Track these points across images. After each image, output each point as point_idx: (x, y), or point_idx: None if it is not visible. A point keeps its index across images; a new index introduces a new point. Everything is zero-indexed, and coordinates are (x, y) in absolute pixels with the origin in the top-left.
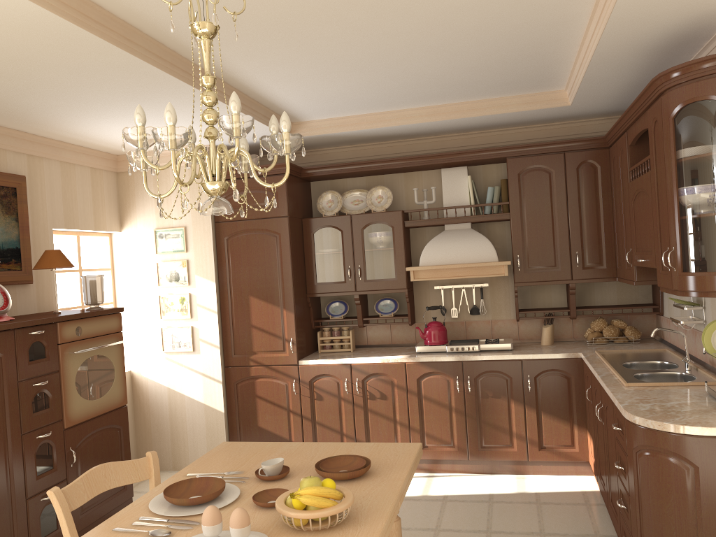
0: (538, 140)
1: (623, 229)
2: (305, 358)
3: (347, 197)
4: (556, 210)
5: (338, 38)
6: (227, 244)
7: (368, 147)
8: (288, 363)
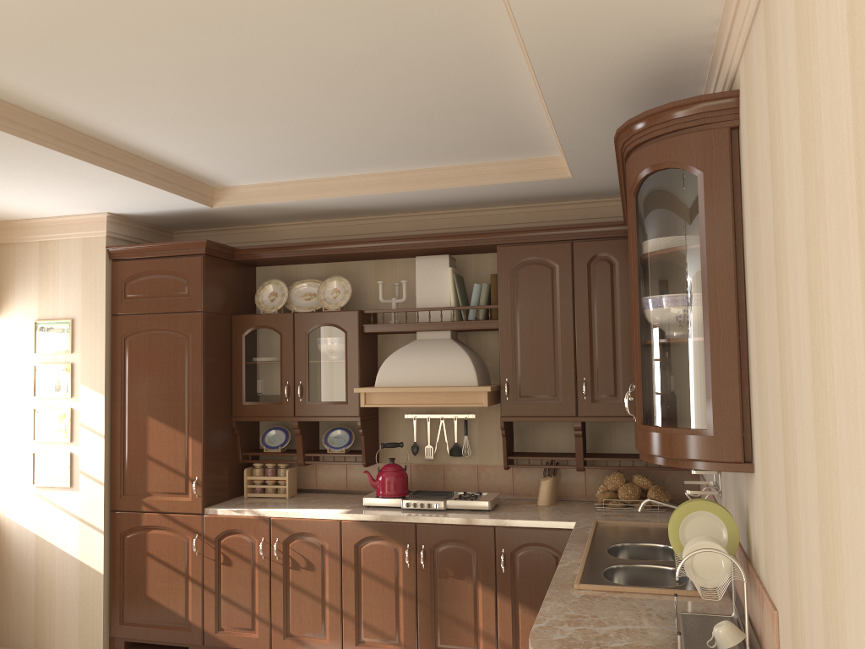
0: (547, 223)
1: None
2: (218, 505)
3: (296, 289)
4: (559, 319)
5: (170, 66)
6: (125, 345)
7: (330, 224)
8: (190, 511)
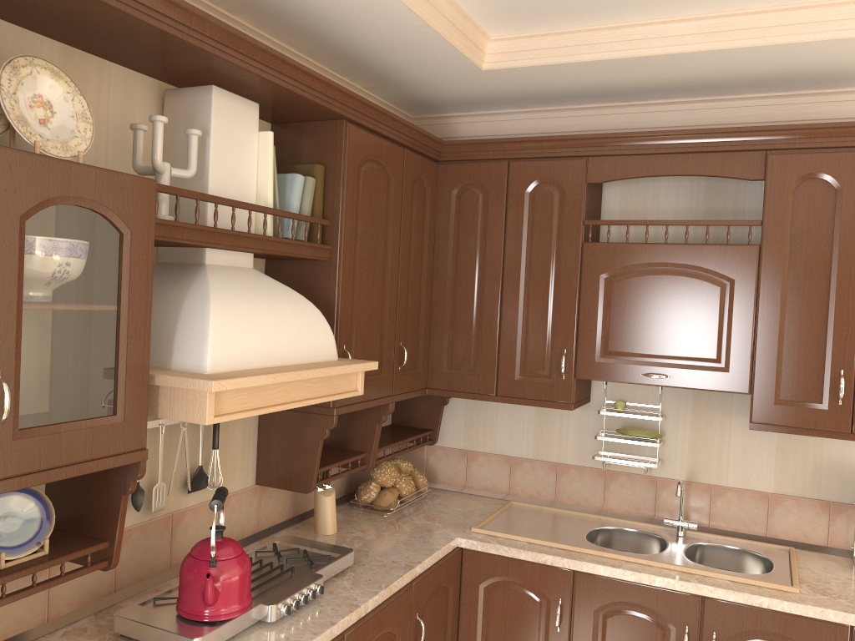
0: None
1: (513, 313)
2: None
3: None
4: (388, 256)
5: None
6: None
7: None
8: None
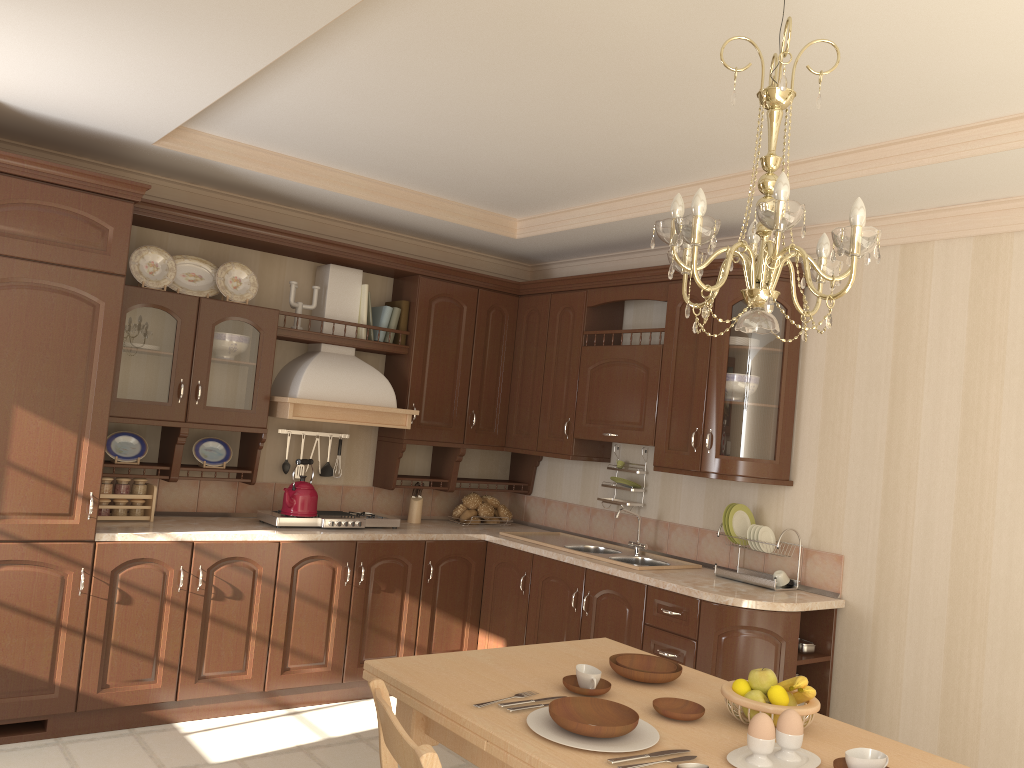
0: (432, 261)
1: (547, 394)
2: (96, 529)
3: (176, 265)
4: (460, 355)
5: (525, 90)
6: None
7: (217, 195)
8: (75, 537)
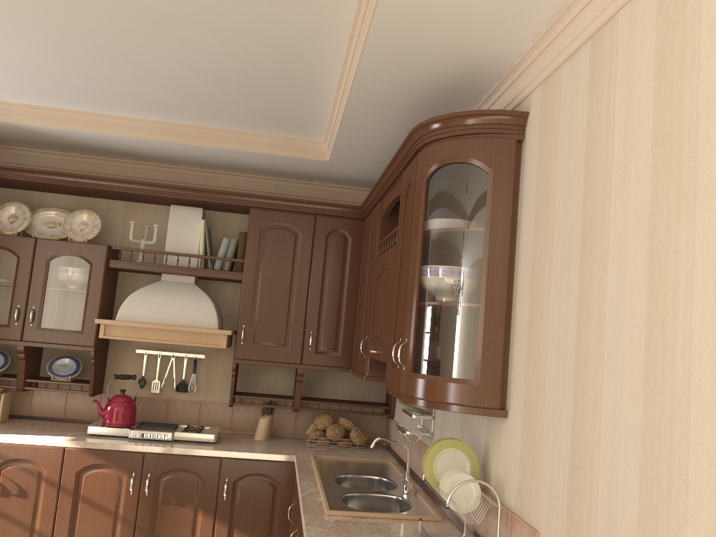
0: (291, 197)
1: (363, 313)
2: None
3: (40, 216)
4: (296, 279)
5: None
6: None
7: (85, 159)
8: None
